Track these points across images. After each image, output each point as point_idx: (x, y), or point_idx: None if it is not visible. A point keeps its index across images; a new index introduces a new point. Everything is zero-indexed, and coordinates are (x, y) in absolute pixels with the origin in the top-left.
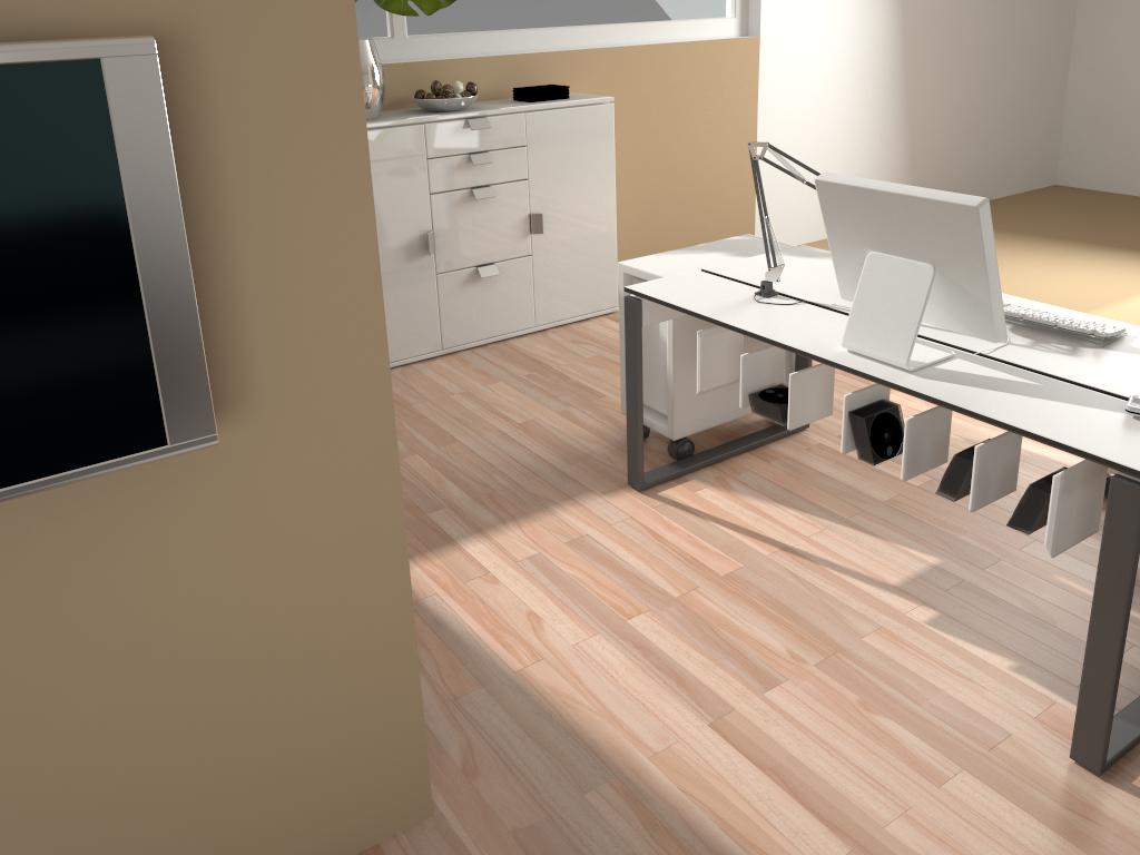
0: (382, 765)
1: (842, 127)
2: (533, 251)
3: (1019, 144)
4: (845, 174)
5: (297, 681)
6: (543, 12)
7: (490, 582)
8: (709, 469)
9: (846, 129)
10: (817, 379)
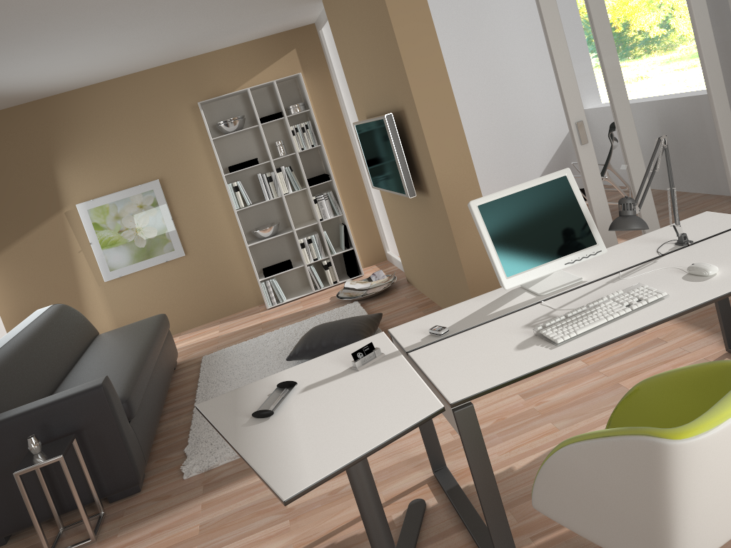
0: None
1: None
2: None
3: None
4: None
5: (453, 270)
6: None
7: None
8: None
9: None
10: None
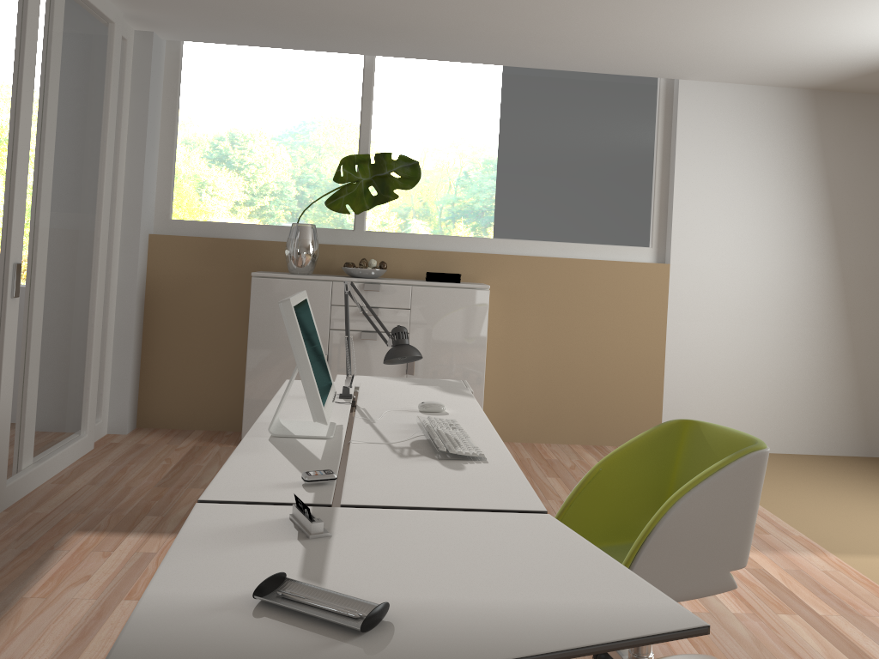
0: None
1: (767, 352)
2: None
3: None
4: (772, 396)
5: None
6: (473, 226)
7: (103, 555)
8: None
9: (772, 355)
10: None
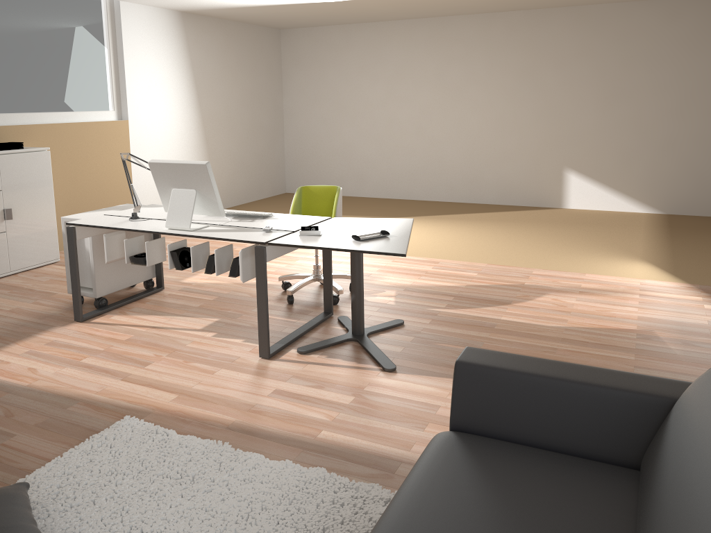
0: None
1: None
2: (7, 229)
3: (266, 173)
4: None
5: None
6: (4, 105)
7: (5, 363)
8: (116, 309)
9: None
10: (158, 244)
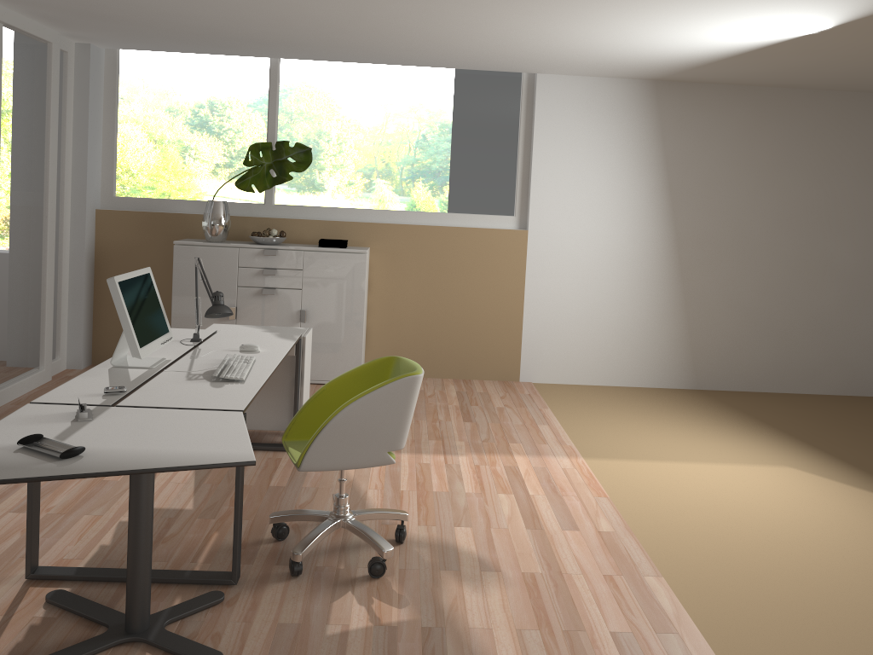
0: None
1: (610, 303)
2: None
3: (832, 351)
4: (614, 339)
5: None
6: (364, 199)
7: None
8: None
9: (615, 306)
10: None
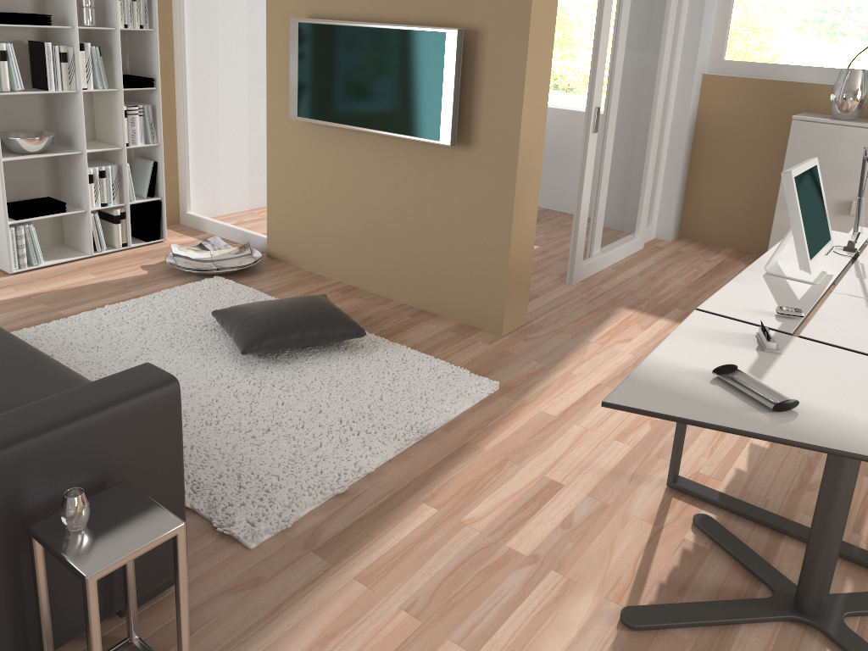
0: (489, 300)
1: None
2: None
3: None
4: None
5: (471, 248)
6: None
7: (640, 328)
8: None
9: None
10: None
